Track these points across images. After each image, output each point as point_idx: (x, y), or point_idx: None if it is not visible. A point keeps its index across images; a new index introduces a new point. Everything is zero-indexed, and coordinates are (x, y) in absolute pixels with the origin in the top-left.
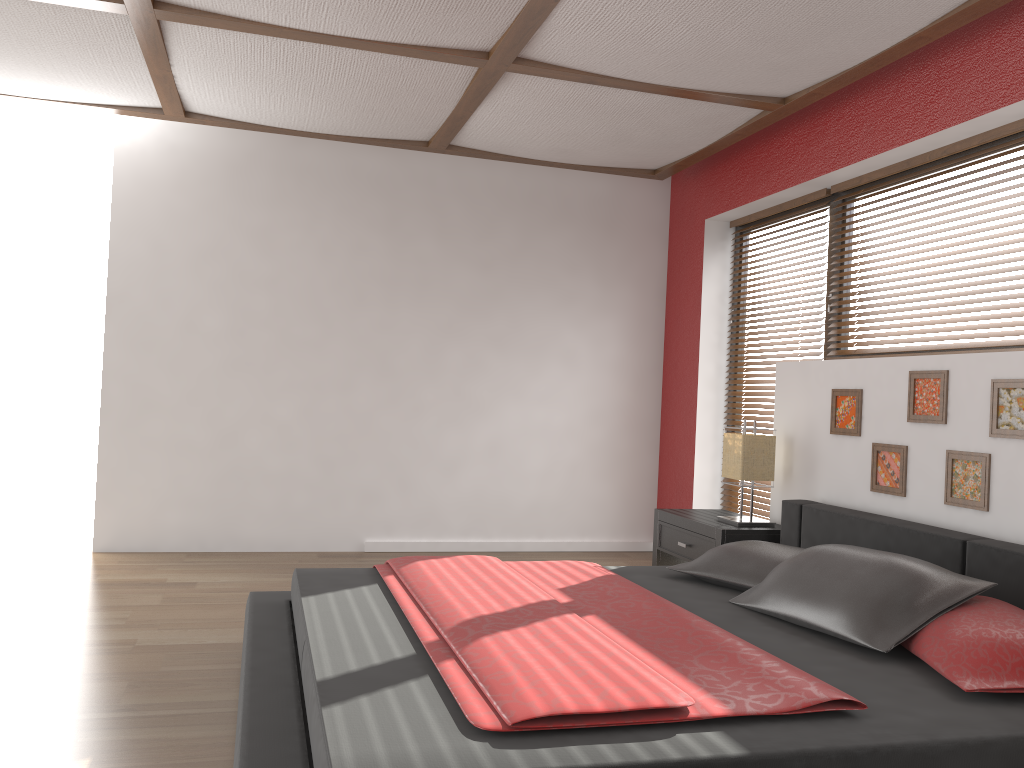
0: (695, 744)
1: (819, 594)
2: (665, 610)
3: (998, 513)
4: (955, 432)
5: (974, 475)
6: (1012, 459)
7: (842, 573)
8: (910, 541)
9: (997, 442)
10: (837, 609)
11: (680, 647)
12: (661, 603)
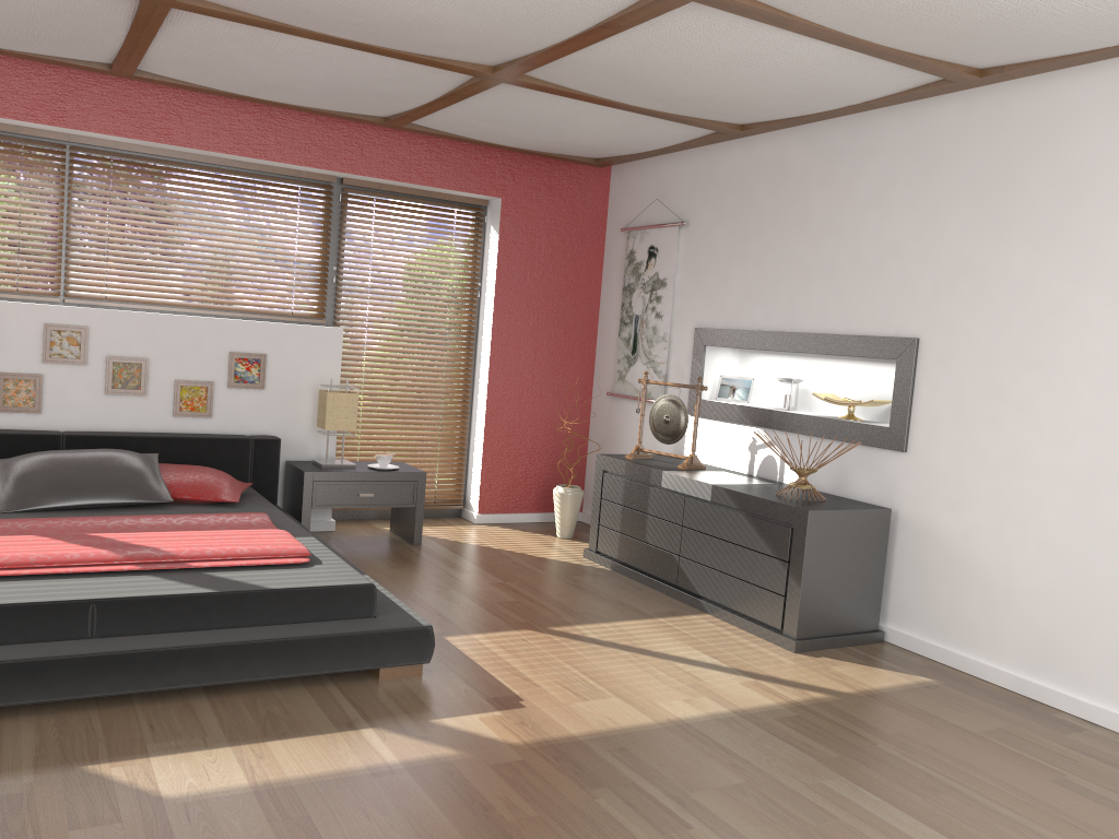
0: (305, 541)
1: (98, 483)
2: (69, 519)
3: (50, 413)
4: (5, 359)
5: (27, 389)
6: (63, 377)
7: (100, 467)
8: (6, 442)
9: (49, 366)
10: (123, 488)
11: (161, 526)
12: (44, 518)
